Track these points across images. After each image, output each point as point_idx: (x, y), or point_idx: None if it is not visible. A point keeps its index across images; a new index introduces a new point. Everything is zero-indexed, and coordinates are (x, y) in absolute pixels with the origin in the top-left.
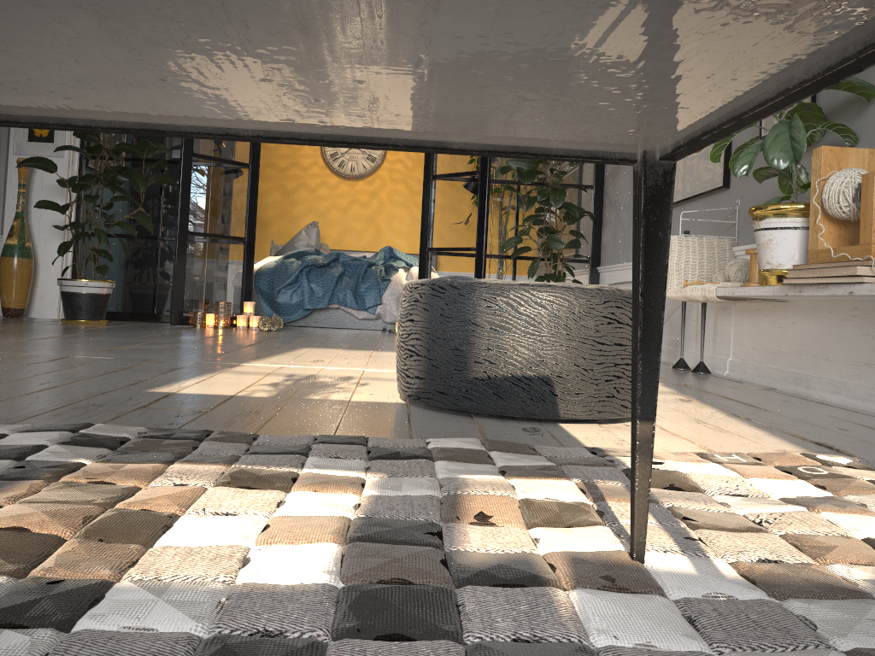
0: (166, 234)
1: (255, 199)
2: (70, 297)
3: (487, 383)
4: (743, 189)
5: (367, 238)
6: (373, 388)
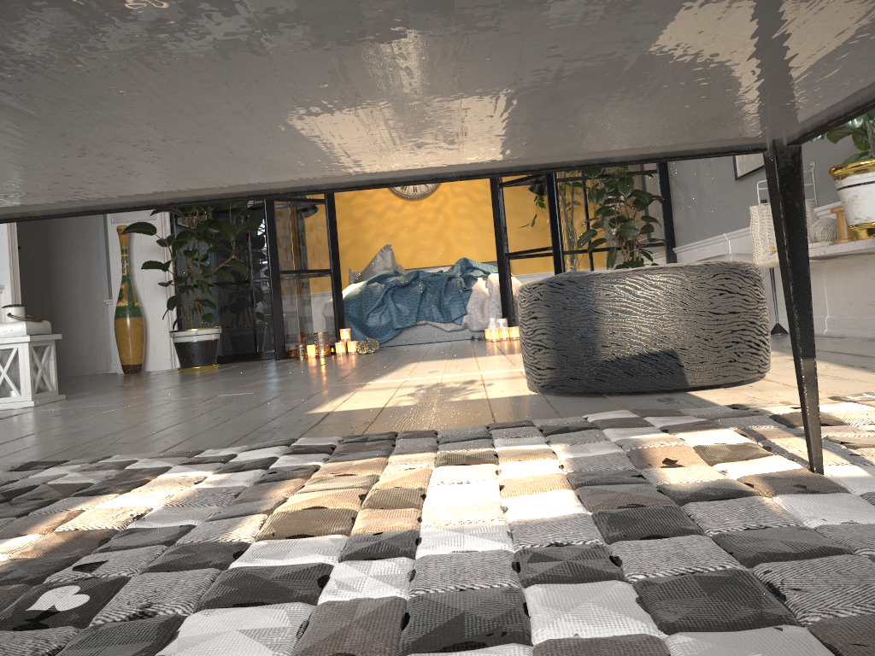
0: (257, 276)
1: (335, 231)
2: (184, 347)
3: (616, 364)
4: (816, 151)
5: (438, 254)
6: (500, 386)
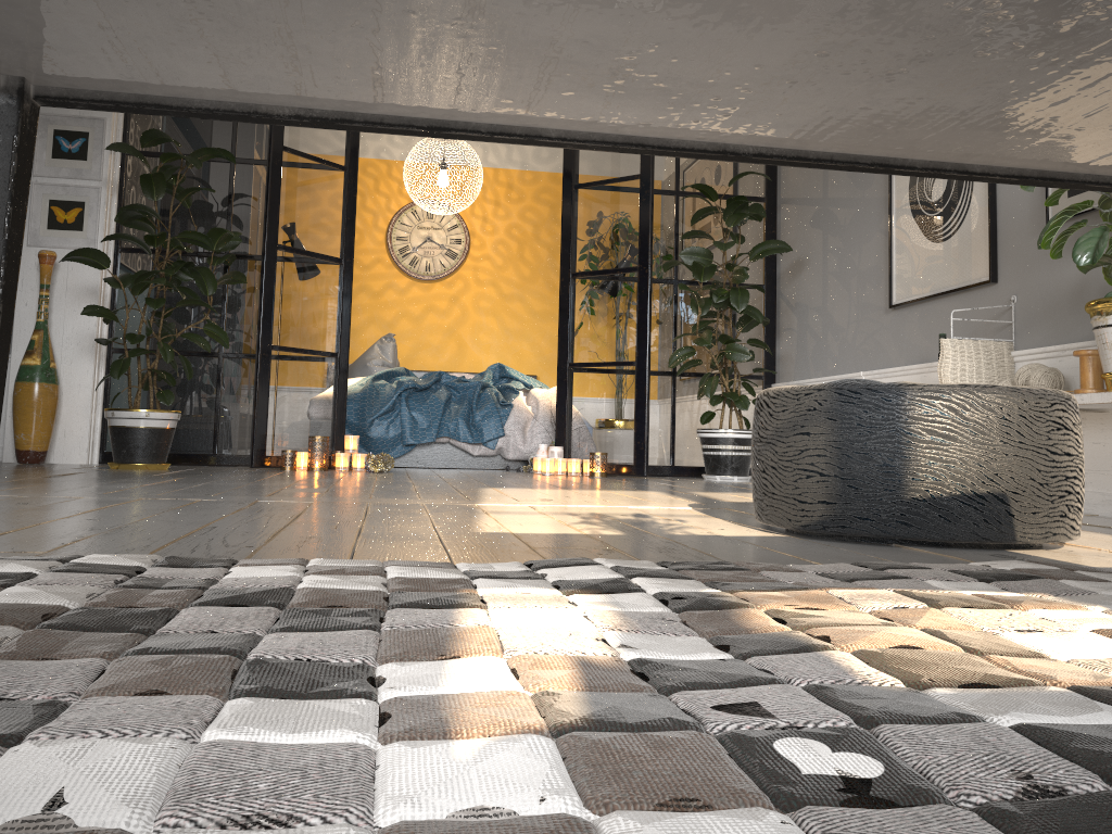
0: (231, 350)
1: (349, 303)
2: (125, 433)
3: (930, 504)
4: (1021, 283)
5: (446, 355)
6: (703, 523)
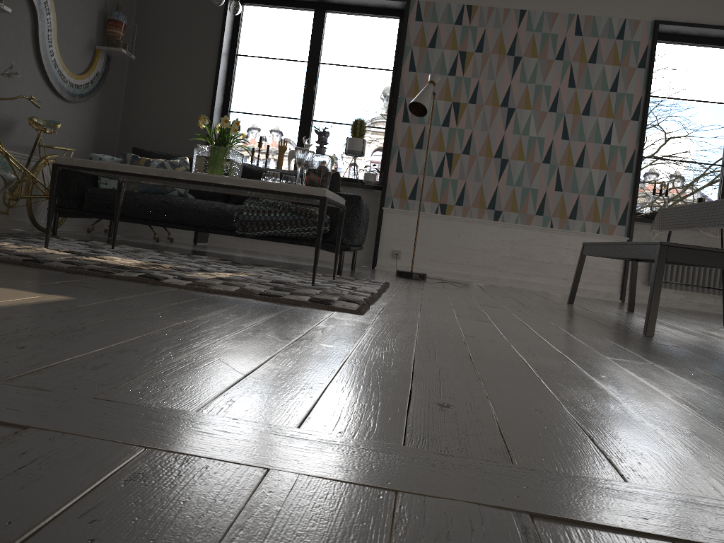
0: None
1: None
2: None
3: None
4: None
5: None
6: None
